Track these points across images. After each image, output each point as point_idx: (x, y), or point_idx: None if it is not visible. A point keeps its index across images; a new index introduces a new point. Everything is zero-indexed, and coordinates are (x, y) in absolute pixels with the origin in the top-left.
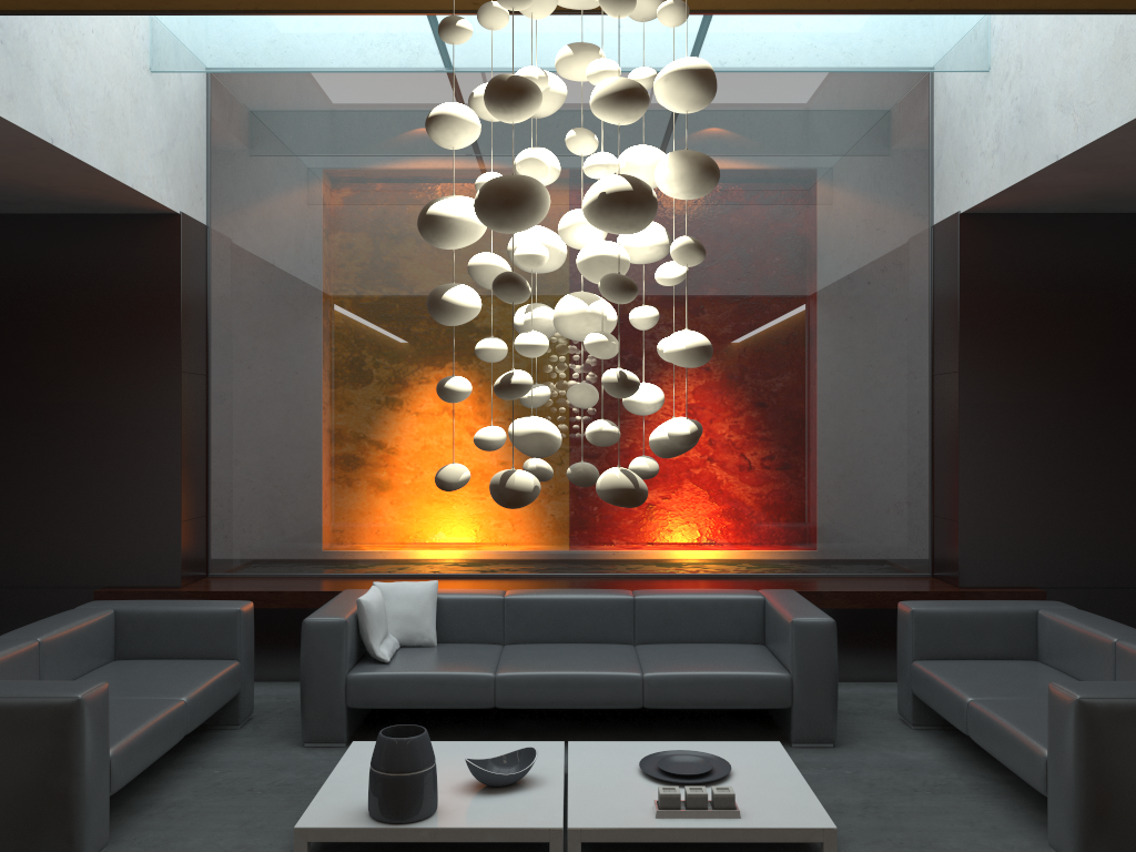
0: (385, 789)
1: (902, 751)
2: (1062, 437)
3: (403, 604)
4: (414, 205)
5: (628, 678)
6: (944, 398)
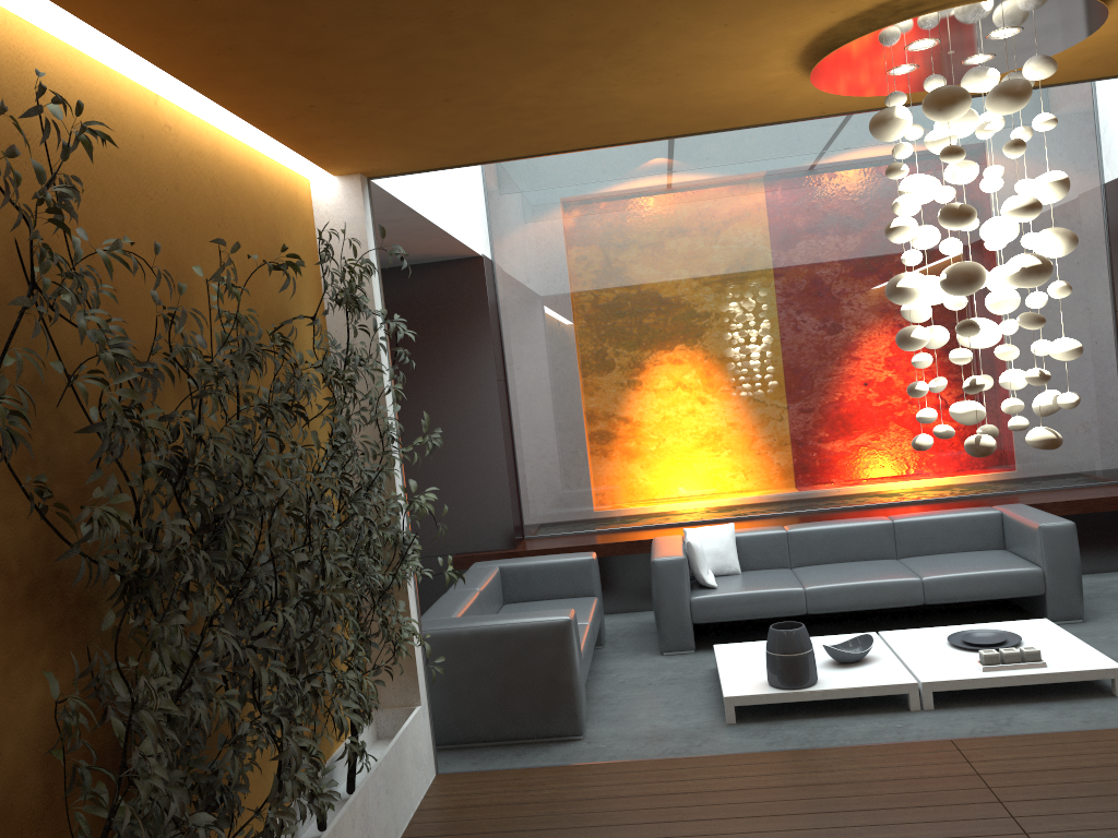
0: (784, 665)
1: None
2: None
3: (711, 543)
4: (656, 223)
5: (910, 582)
6: None
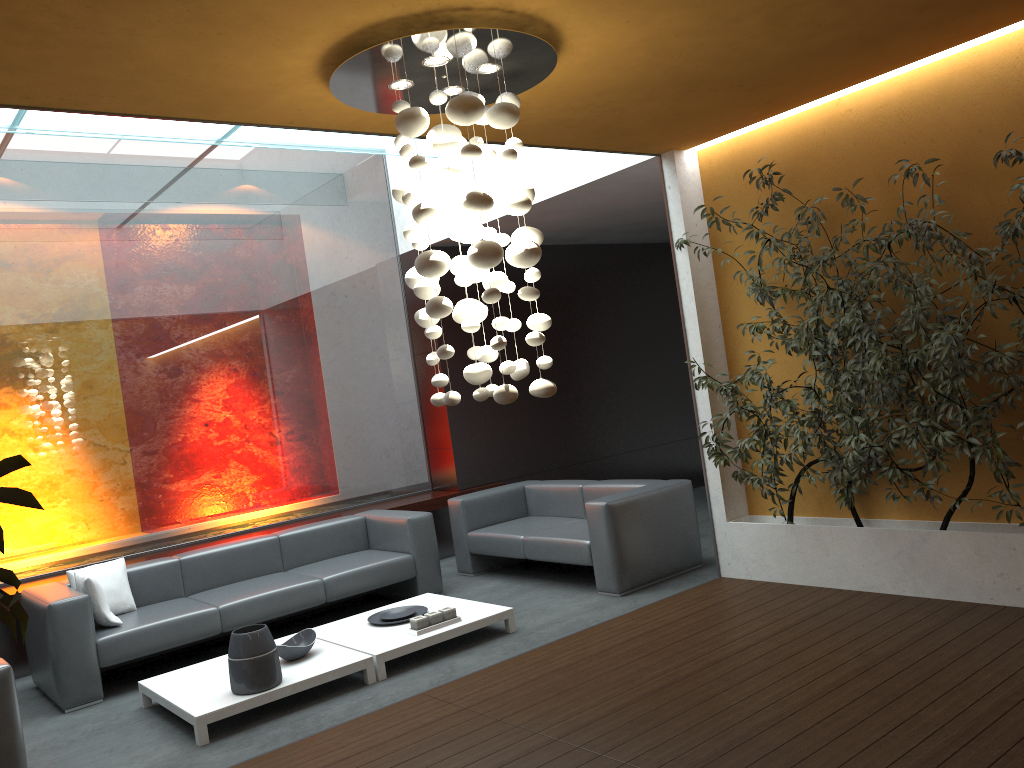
0: (254, 668)
1: (481, 585)
2: (498, 385)
3: (102, 581)
4: None
5: (315, 583)
6: (427, 369)
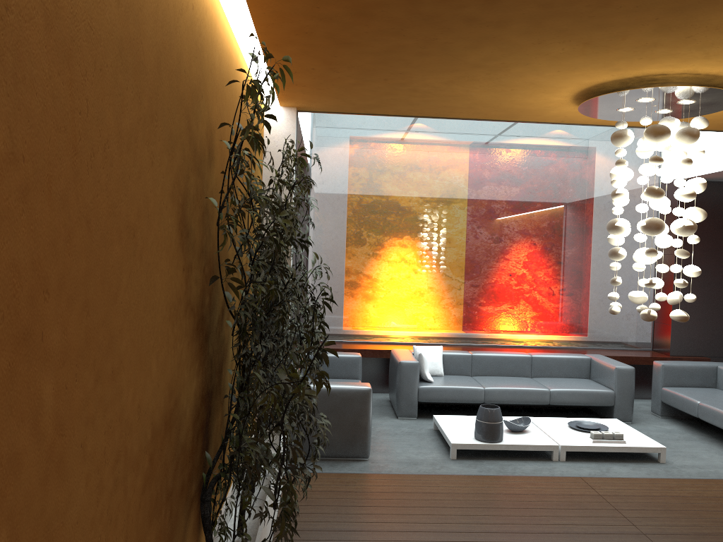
0: (487, 428)
1: (662, 425)
2: (720, 287)
3: (429, 356)
4: (412, 161)
5: (543, 391)
6: None
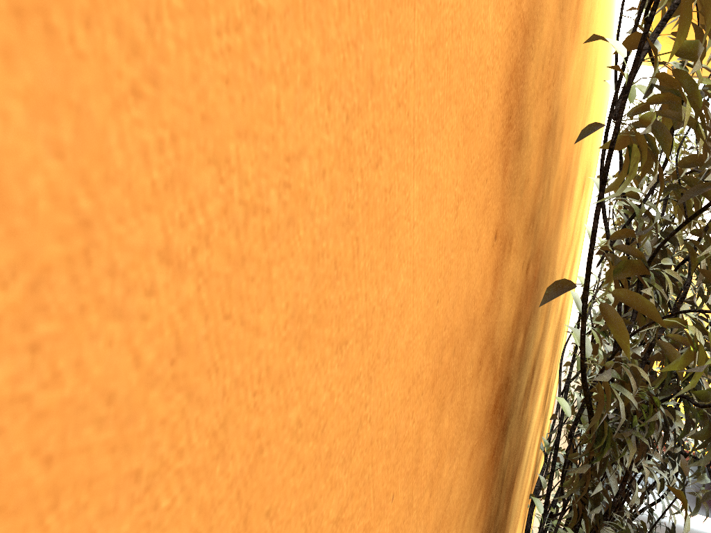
0: None
1: None
2: None
3: None
4: None
5: None
6: None
